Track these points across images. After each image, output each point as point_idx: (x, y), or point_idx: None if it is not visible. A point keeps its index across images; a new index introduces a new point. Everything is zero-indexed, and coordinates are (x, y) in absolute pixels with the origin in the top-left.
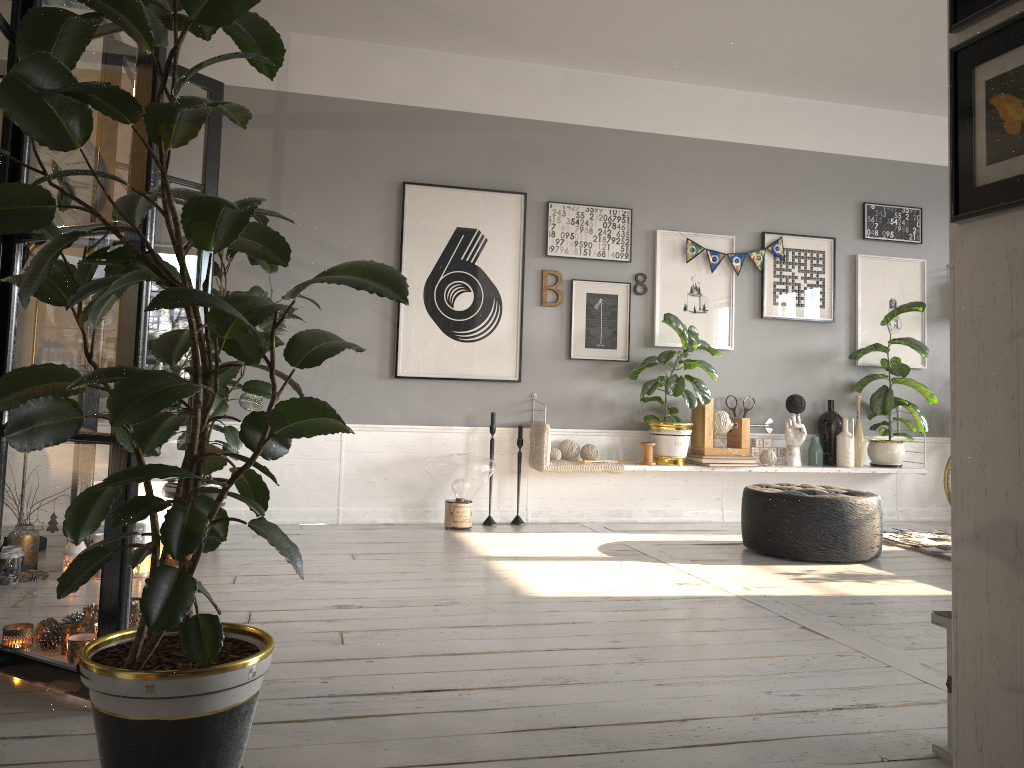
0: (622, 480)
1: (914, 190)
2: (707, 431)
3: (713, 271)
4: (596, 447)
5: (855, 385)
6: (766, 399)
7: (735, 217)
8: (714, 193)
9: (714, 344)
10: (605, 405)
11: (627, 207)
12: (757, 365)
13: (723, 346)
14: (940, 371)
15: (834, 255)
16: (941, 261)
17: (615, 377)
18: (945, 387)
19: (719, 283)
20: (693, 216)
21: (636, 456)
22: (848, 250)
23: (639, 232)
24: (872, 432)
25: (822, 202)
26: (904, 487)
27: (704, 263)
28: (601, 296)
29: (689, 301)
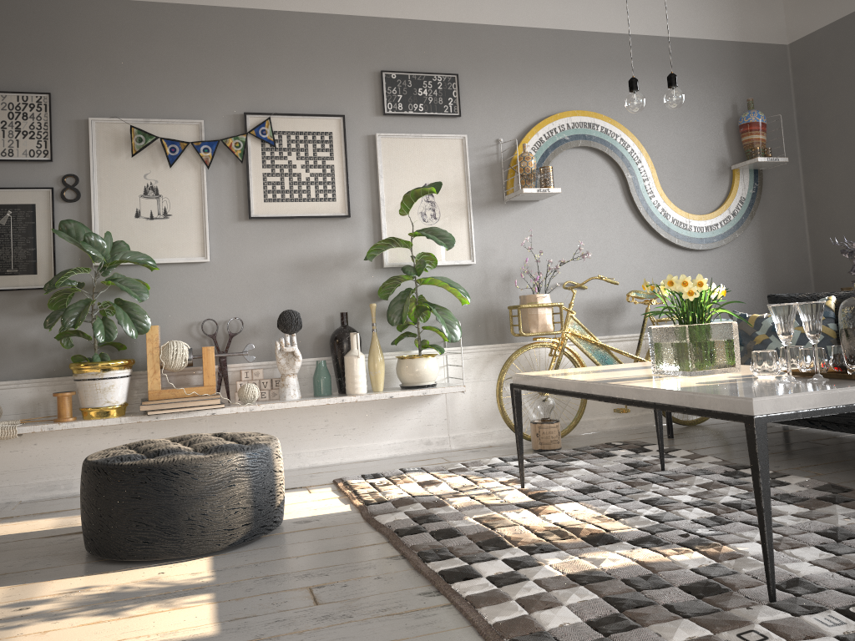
0: (57, 442)
1: (449, 54)
2: (151, 369)
3: (172, 165)
4: (14, 403)
5: (379, 291)
6: (263, 319)
7: (206, 97)
8: (174, 69)
9: (182, 256)
10: (26, 348)
11: (46, 91)
12: (248, 278)
13: (195, 258)
14: (496, 265)
15: (344, 136)
16: (489, 136)
17: (39, 310)
18: (504, 284)
19: (185, 180)
20: (145, 98)
21: (77, 409)
22: (365, 129)
23: (66, 122)
24: (411, 346)
25: (327, 73)
26: (458, 408)
27: (162, 156)
28: (9, 207)
29: (142, 205)
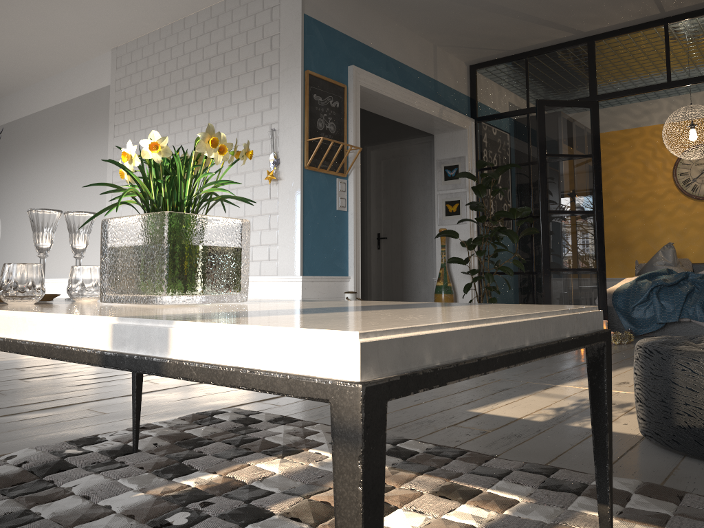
0: None
1: None
2: None
3: None
4: None
5: None
6: None
7: None
8: None
9: None
10: None
11: None
12: None
13: None
14: None
15: None
16: None
17: None
18: None
19: None
20: None
21: None
22: None
23: None
24: None
25: None
26: None
27: None
28: None
29: None
